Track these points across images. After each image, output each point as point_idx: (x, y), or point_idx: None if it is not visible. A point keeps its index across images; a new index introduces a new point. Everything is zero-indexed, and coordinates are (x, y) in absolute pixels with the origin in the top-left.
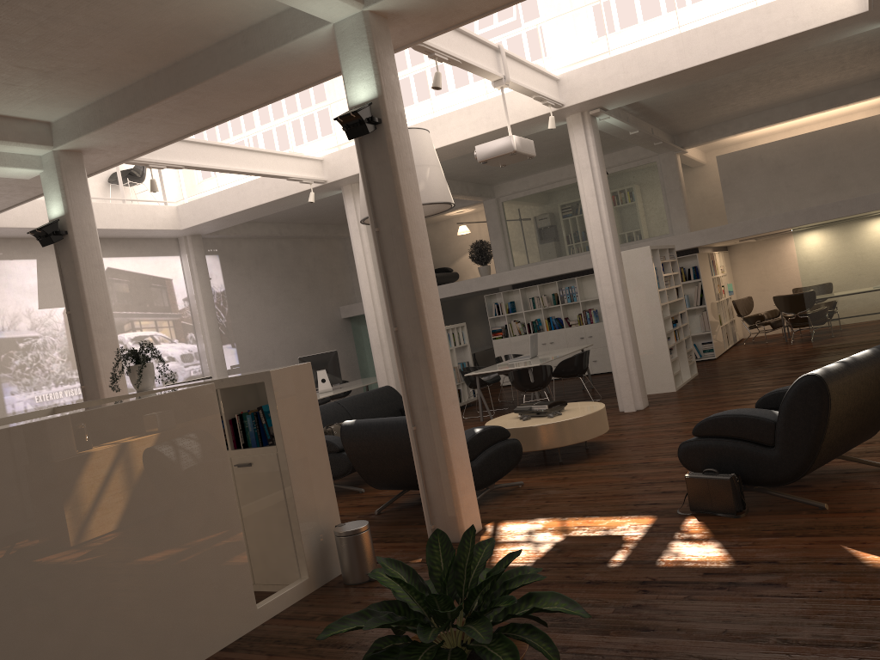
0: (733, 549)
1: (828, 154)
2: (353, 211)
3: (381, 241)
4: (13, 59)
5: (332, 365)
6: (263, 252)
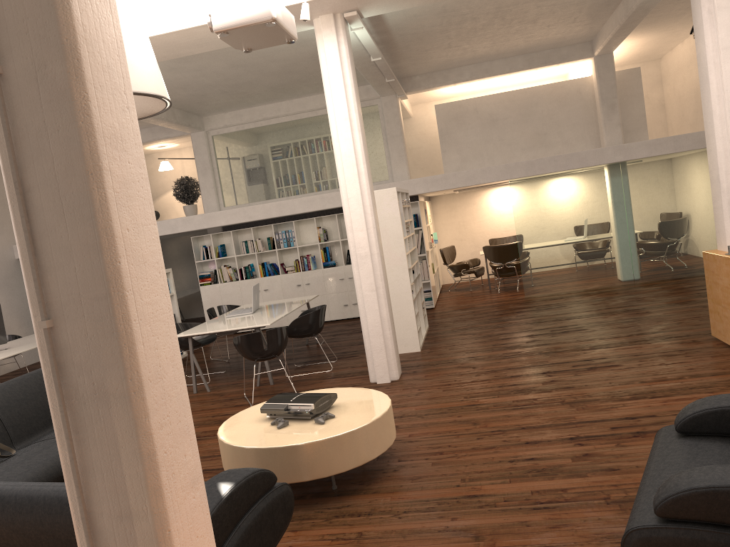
0: None
1: (537, 111)
2: None
3: (8, 102)
4: None
5: None
6: None
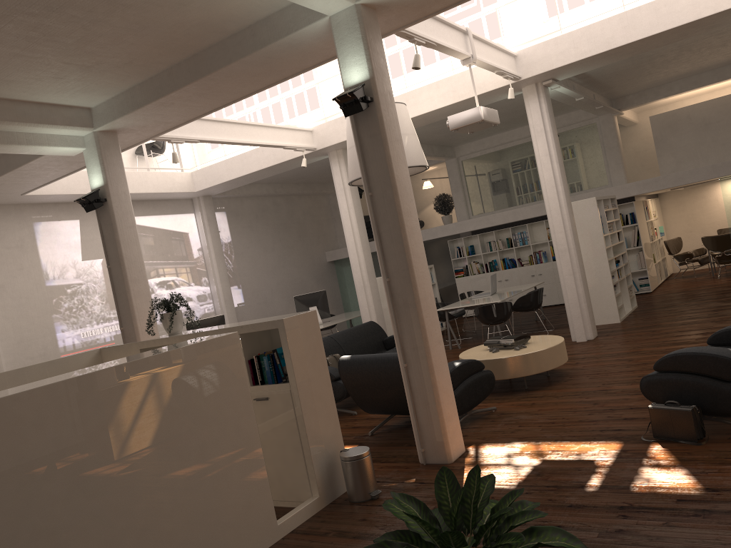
0: (700, 476)
1: None
2: (338, 173)
3: (374, 204)
4: (61, 57)
5: (321, 302)
6: (261, 208)
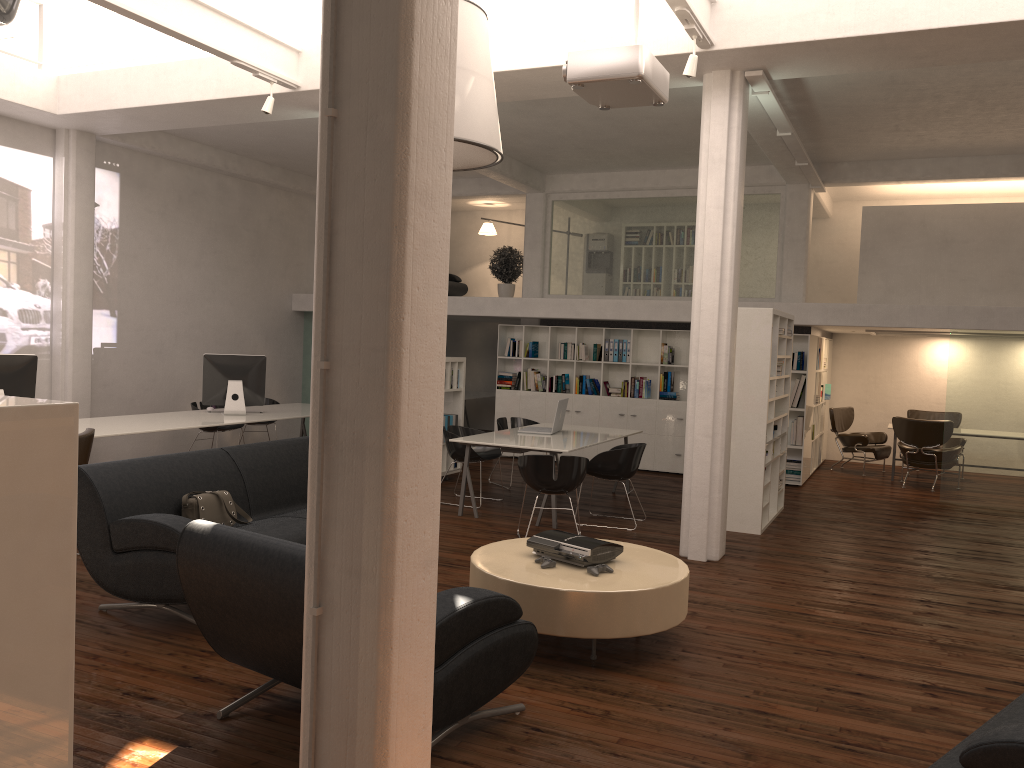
0: None
1: (1017, 239)
2: None
3: (336, 145)
4: None
5: (253, 377)
6: (193, 187)
